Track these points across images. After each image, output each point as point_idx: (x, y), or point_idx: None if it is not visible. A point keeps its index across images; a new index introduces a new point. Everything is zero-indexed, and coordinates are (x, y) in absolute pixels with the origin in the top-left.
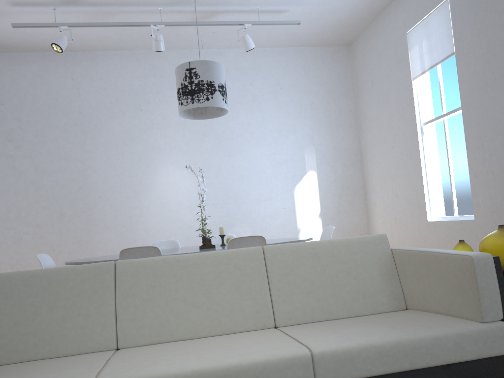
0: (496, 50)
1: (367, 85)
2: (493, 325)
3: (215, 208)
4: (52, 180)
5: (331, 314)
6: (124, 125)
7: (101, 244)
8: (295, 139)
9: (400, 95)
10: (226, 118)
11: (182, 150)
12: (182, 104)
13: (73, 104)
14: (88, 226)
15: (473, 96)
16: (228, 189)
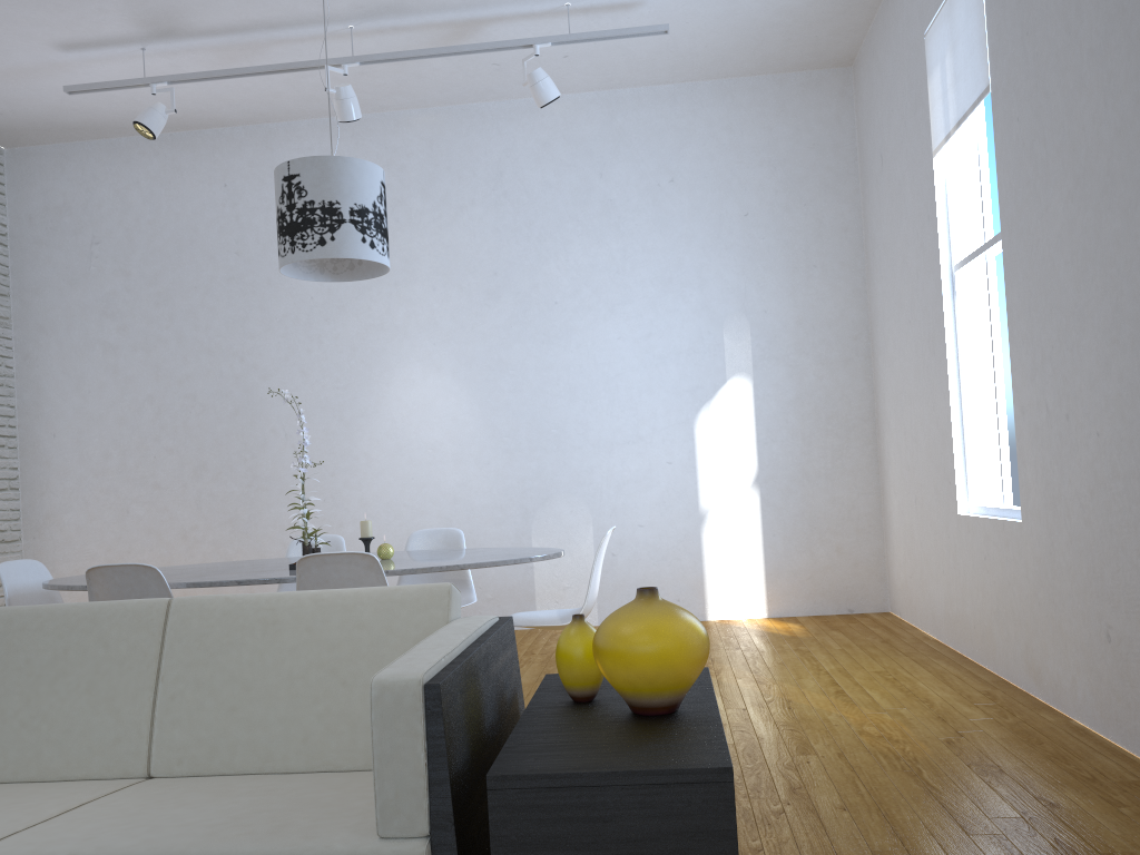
0: (1049, 82)
1: (875, 164)
2: (392, 848)
3: (510, 459)
4: (185, 395)
5: (272, 762)
6: None
7: (274, 529)
8: (702, 301)
9: (918, 192)
10: (540, 257)
11: (442, 331)
12: (279, 254)
13: (226, 237)
14: (251, 490)
15: (1018, 203)
16: (541, 418)
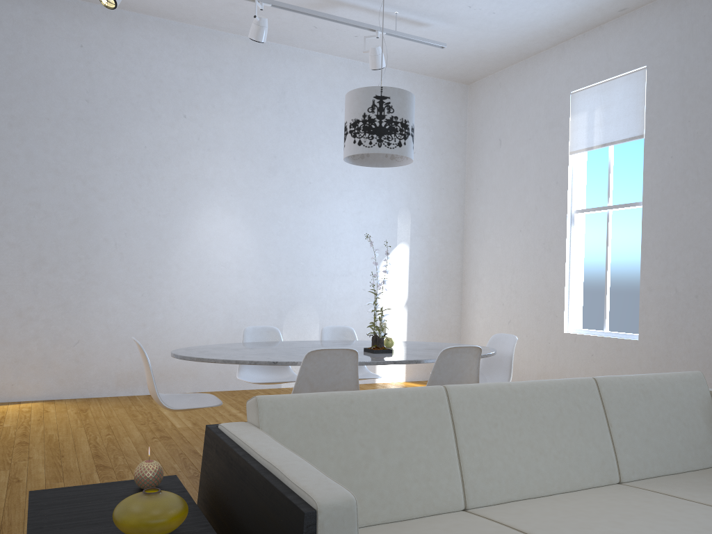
0: (707, 148)
1: (490, 143)
2: None
3: (274, 278)
4: (30, 202)
5: (669, 468)
6: (157, 134)
7: (99, 314)
8: (389, 197)
9: (546, 168)
10: (303, 152)
11: (237, 188)
12: (361, 144)
13: (78, 86)
14: (83, 283)
15: (663, 194)
16: (295, 254)
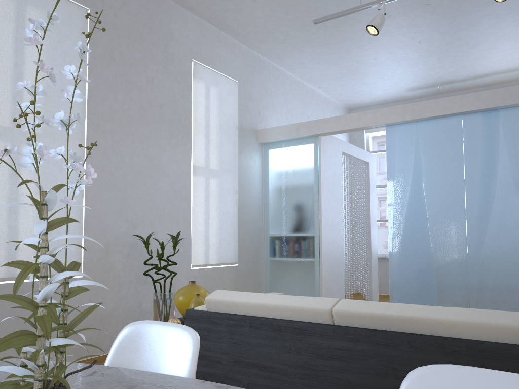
0: None
1: None
2: None
3: None
4: None
5: None
6: None
7: None
8: None
9: None
10: None
11: None
12: None
13: None
14: None
15: None
16: None
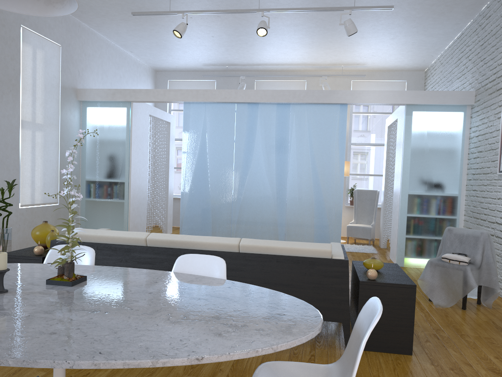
0: None
1: None
2: None
3: None
4: None
5: None
6: None
7: None
8: None
9: None
10: None
11: None
12: None
13: None
14: None
15: None
16: None
